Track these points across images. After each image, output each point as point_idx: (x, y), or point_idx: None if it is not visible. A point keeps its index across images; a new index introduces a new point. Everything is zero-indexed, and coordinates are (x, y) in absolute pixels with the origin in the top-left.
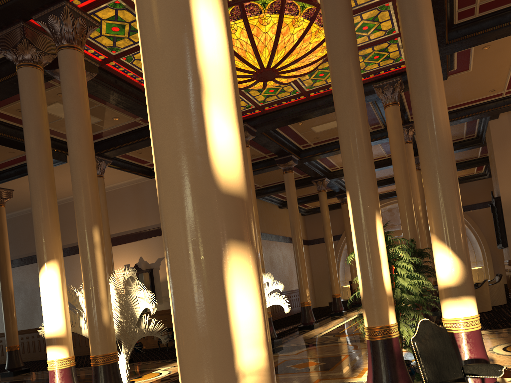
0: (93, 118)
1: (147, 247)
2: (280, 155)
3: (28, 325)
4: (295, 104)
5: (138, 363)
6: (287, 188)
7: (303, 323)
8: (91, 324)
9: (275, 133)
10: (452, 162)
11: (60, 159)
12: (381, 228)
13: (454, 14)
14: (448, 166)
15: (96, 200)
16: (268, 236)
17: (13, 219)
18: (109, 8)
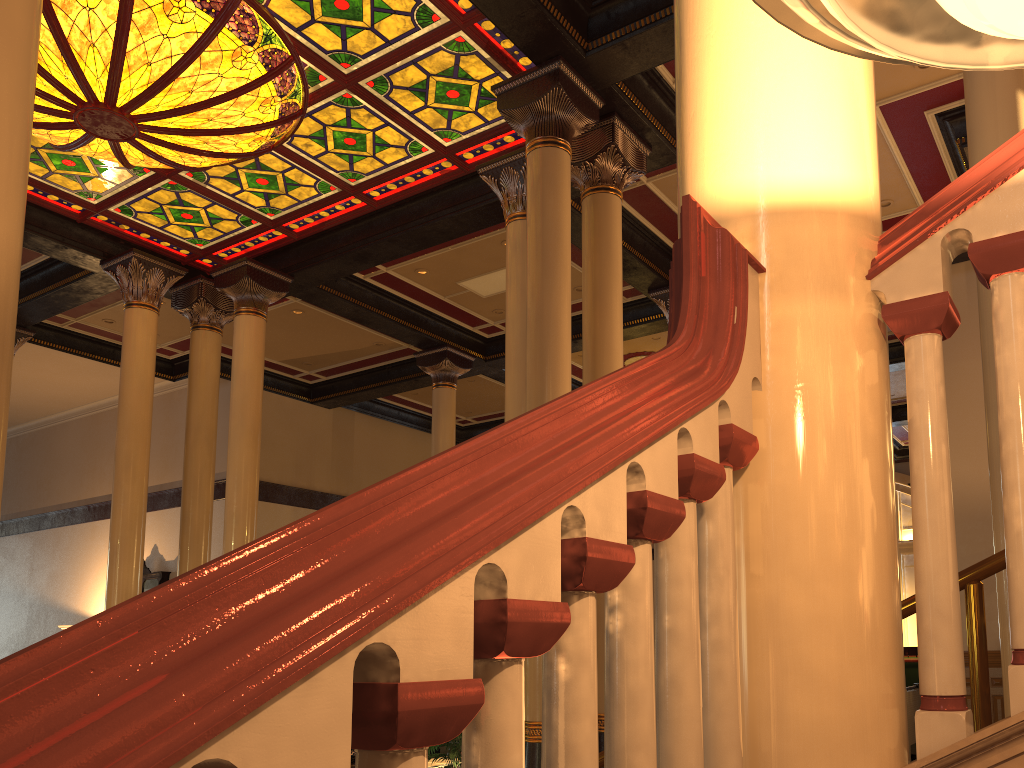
0: None
1: (168, 525)
2: (421, 346)
3: None
4: (355, 221)
5: None
6: (434, 422)
7: None
8: None
9: (375, 292)
10: None
11: None
12: None
13: None
14: None
15: None
16: None
17: None
18: None
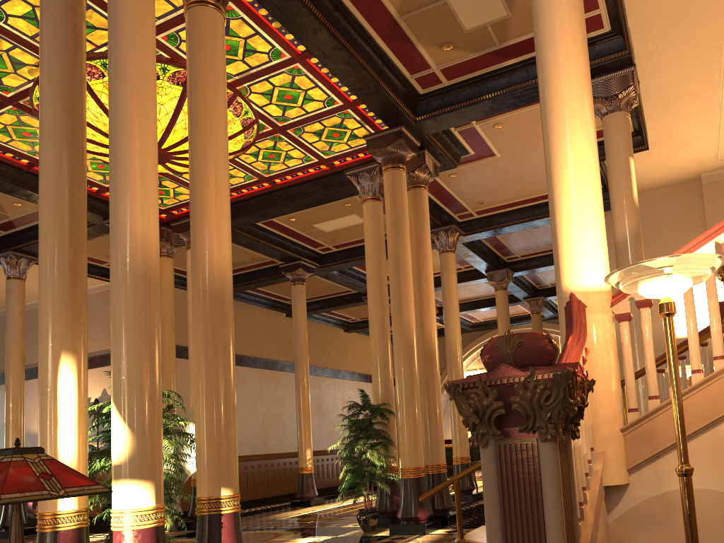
0: None
1: None
2: (284, 260)
3: None
4: (262, 194)
5: (35, 536)
6: (293, 306)
7: (299, 498)
8: None
9: (262, 230)
10: (139, 291)
11: None
12: (70, 376)
13: (410, 81)
14: (130, 296)
15: None
16: (318, 370)
17: None
18: None
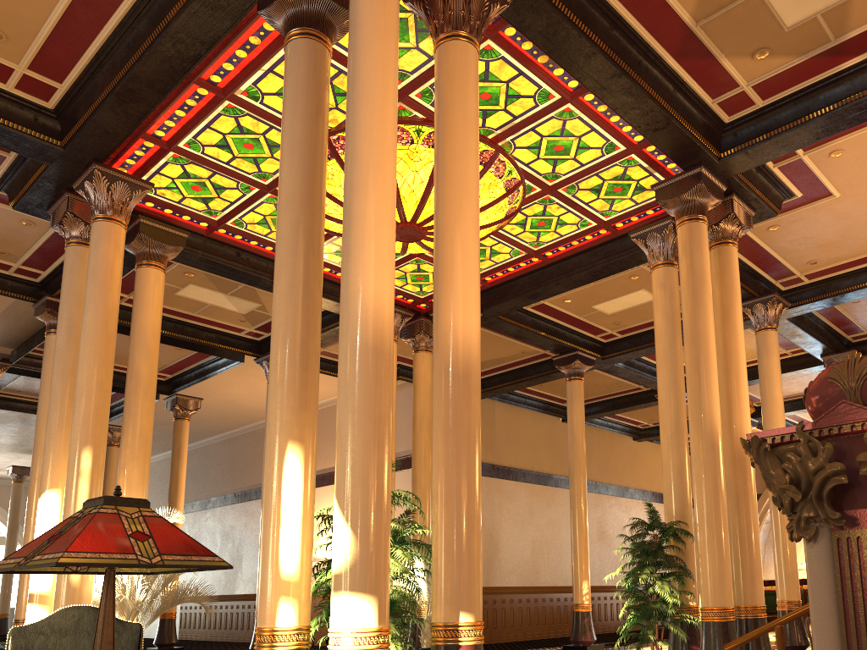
0: (248, 303)
1: None
2: (558, 351)
3: (230, 589)
4: (531, 272)
5: None
6: (569, 406)
7: (572, 641)
8: (56, 580)
9: (531, 317)
10: (368, 366)
11: (234, 358)
12: (295, 469)
13: (712, 107)
14: (358, 373)
15: (97, 413)
16: (600, 486)
17: (234, 439)
18: (171, 164)
